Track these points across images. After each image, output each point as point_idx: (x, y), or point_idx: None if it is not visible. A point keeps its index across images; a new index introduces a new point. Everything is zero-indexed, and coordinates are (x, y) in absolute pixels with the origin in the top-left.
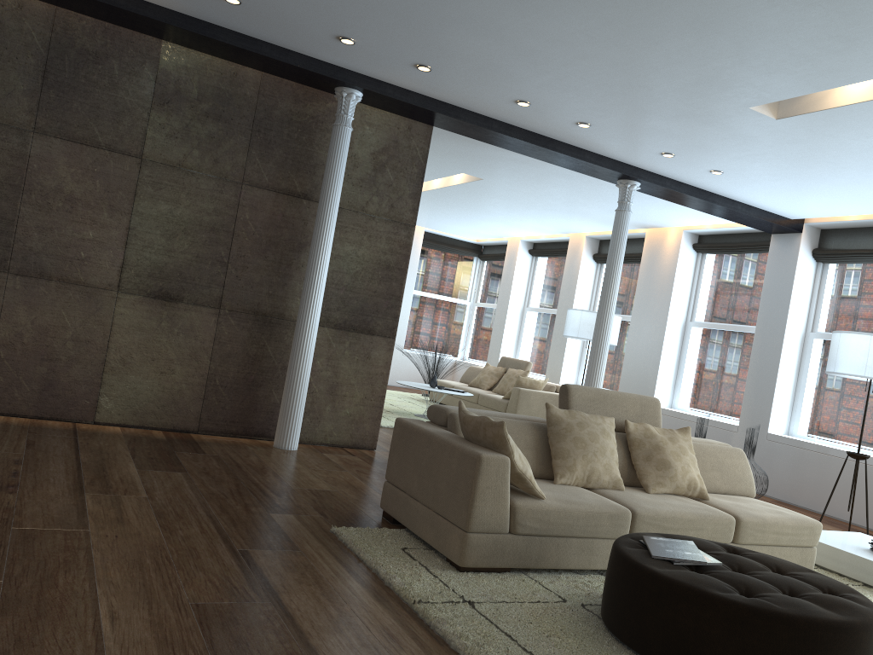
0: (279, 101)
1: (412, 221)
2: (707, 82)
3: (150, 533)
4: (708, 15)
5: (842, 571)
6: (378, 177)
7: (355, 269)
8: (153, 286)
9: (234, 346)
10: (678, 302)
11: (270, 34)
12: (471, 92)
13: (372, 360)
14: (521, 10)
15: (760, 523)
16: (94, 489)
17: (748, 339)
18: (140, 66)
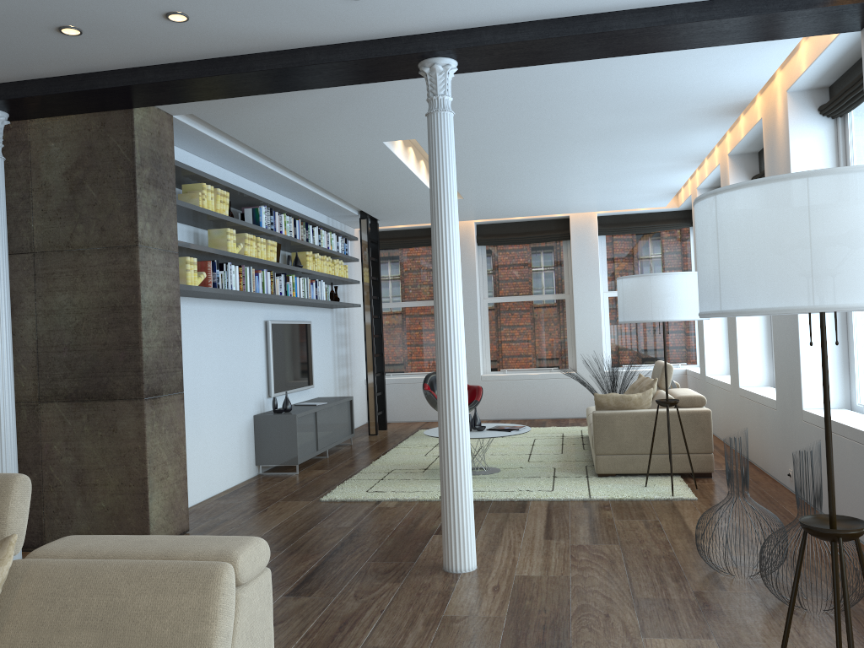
0: None
1: (132, 240)
2: None
3: None
4: None
5: None
6: (79, 199)
7: (74, 322)
8: None
9: None
10: None
11: None
12: (26, 49)
13: (120, 433)
14: None
15: None
16: None
17: None
18: None
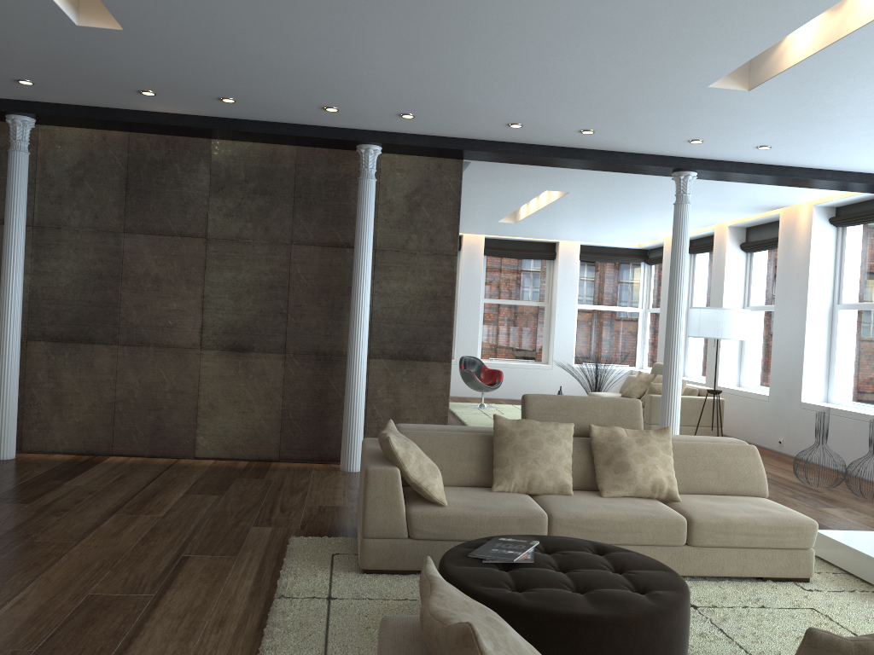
0: (314, 167)
1: (453, 251)
2: (638, 74)
3: (126, 543)
4: (562, 24)
5: (864, 577)
6: (415, 216)
7: (403, 303)
8: (227, 341)
9: (301, 384)
10: (818, 285)
11: (279, 117)
12: (465, 126)
13: (430, 384)
14: (418, 58)
15: (720, 523)
16: (126, 511)
17: None
18: (196, 164)
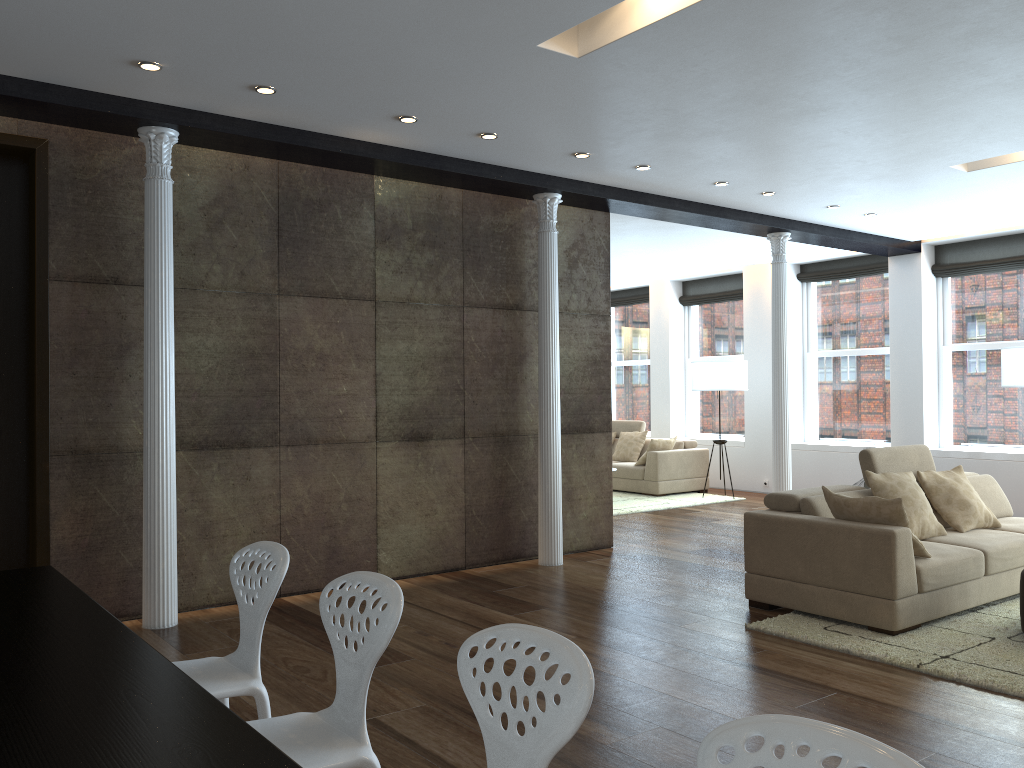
0: (480, 215)
1: (607, 311)
2: (926, 153)
3: (650, 665)
4: (972, 111)
5: None
6: (574, 274)
7: (568, 371)
8: (405, 428)
9: (482, 473)
10: (793, 335)
11: (497, 157)
12: (672, 180)
13: (596, 458)
14: (796, 120)
15: None
16: None
17: (876, 362)
18: (359, 207)
